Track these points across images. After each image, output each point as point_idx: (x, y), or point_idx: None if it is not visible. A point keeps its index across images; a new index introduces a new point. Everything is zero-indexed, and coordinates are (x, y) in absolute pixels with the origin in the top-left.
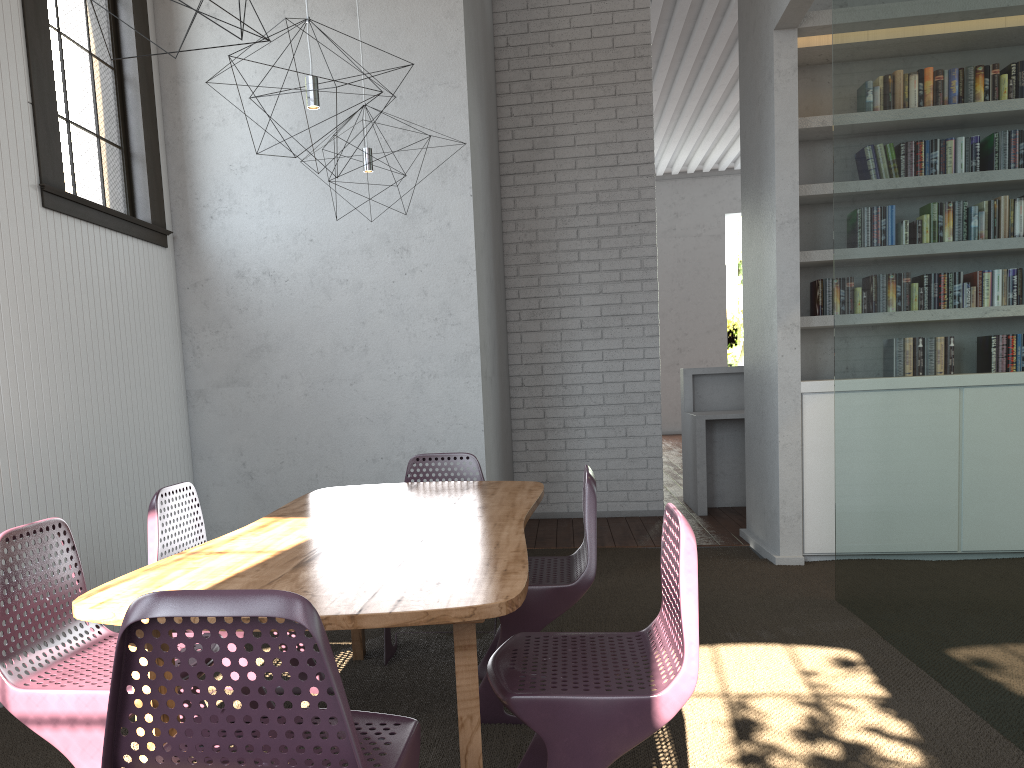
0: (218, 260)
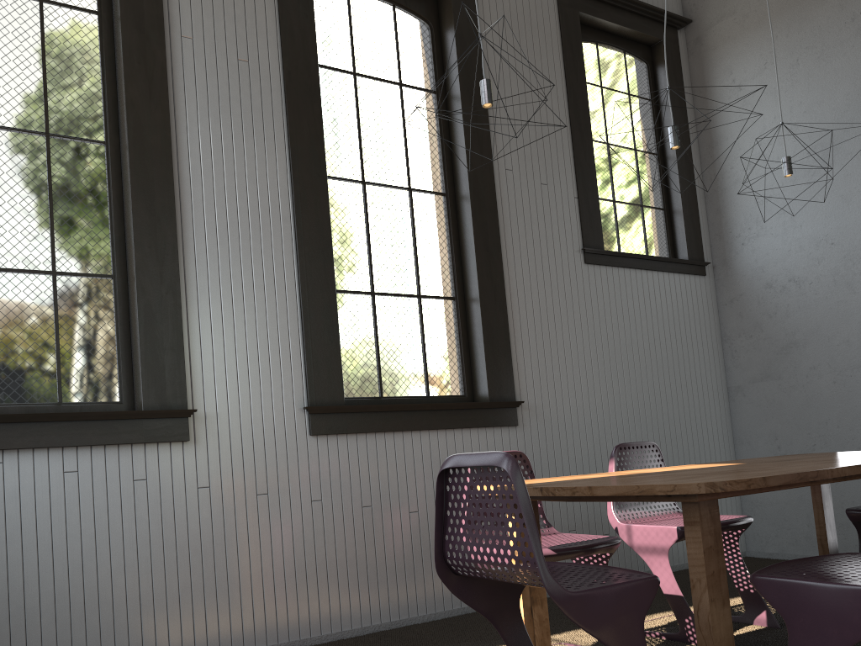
0: (749, 277)
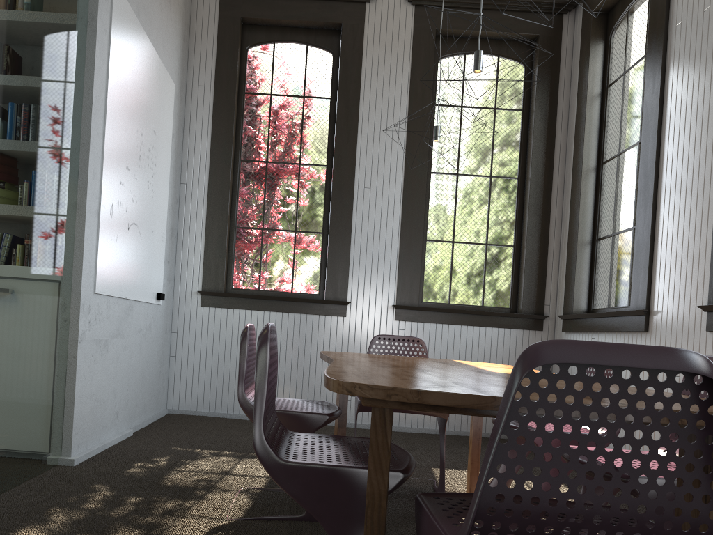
0: None
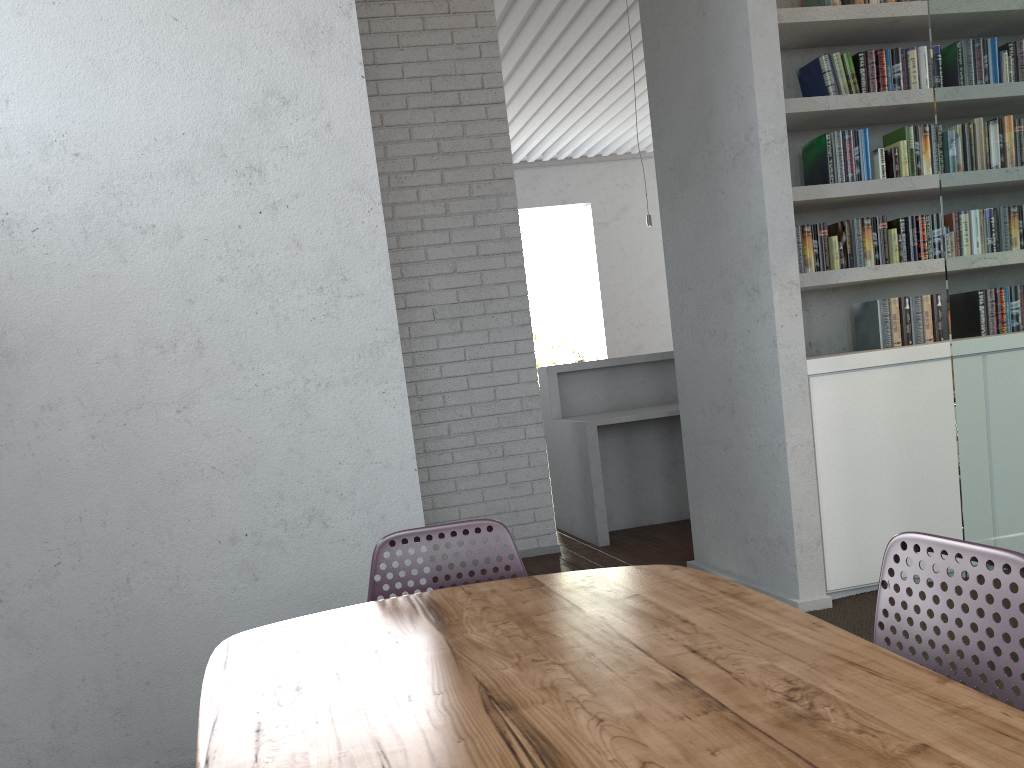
0: None
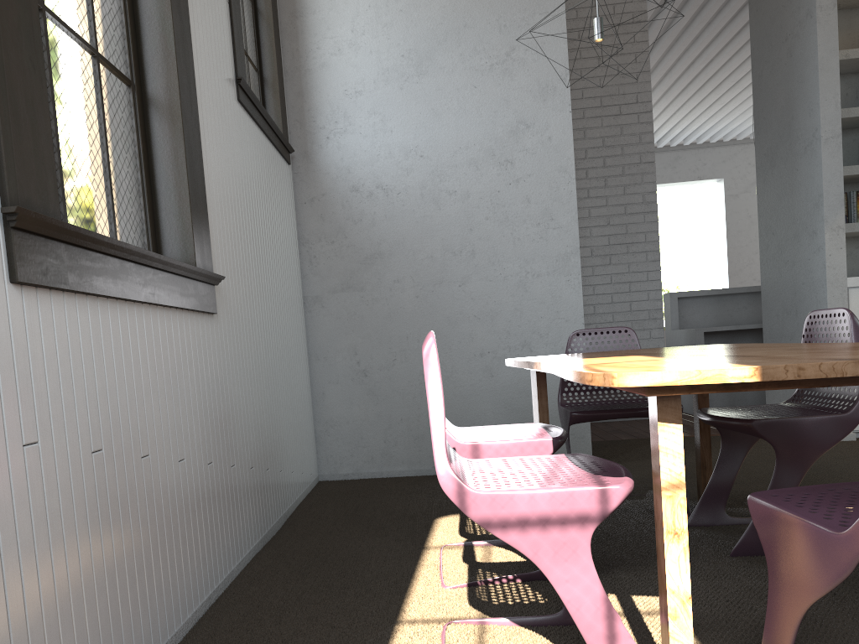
0: (334, 176)
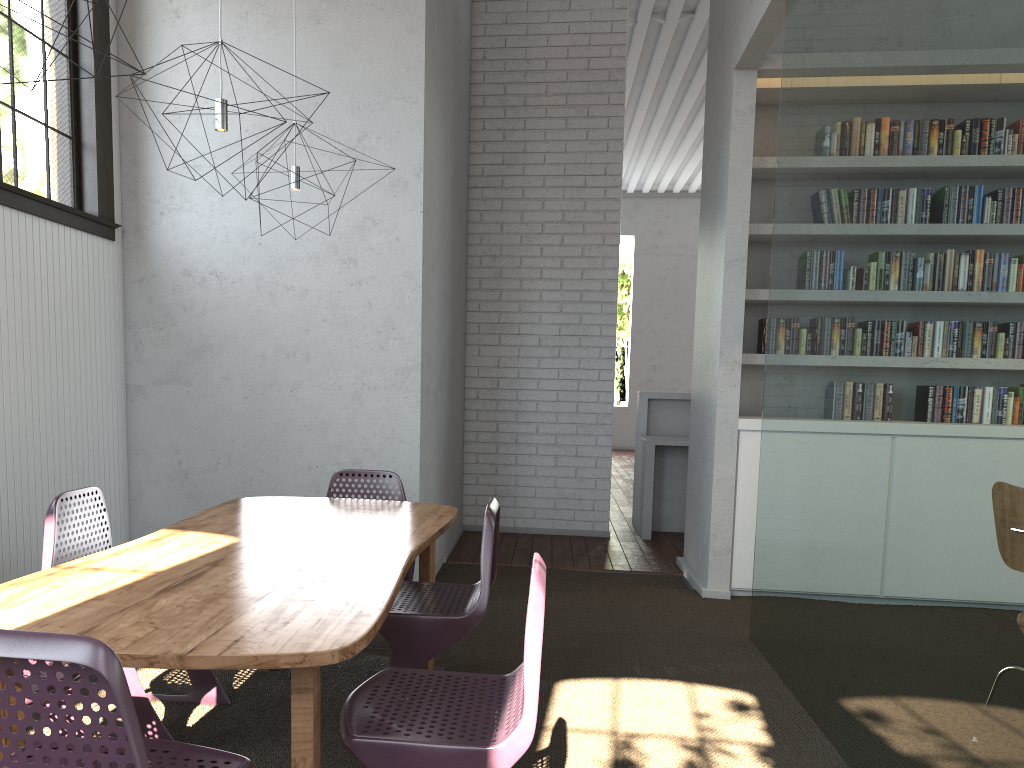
0: (166, 257)
